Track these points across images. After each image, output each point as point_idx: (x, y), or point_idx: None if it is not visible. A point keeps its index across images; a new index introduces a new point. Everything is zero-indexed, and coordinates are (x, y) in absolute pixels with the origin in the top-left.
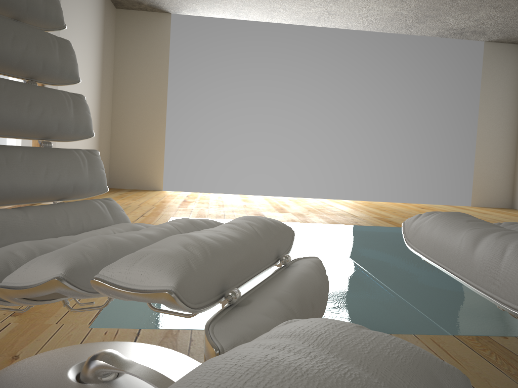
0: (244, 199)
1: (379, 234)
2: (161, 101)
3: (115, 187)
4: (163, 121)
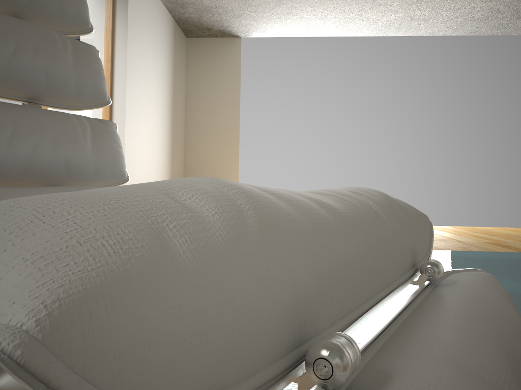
0: None
1: (500, 260)
2: (233, 127)
3: None
4: (236, 148)
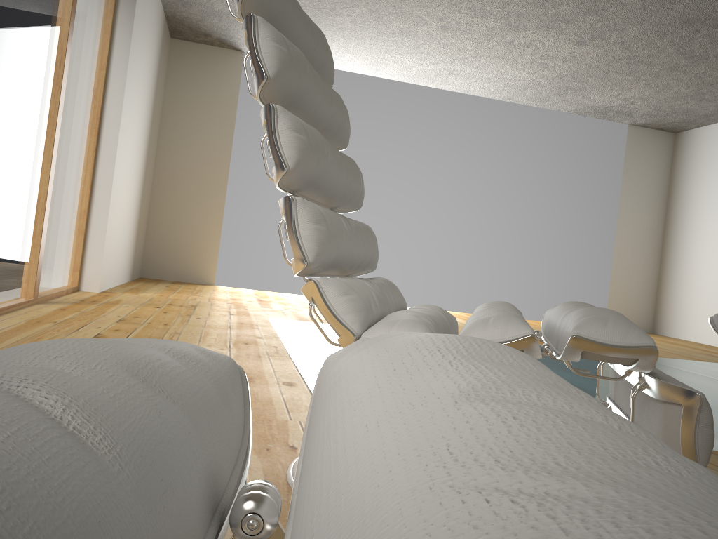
0: None
1: None
2: (221, 165)
3: (150, 277)
4: (223, 192)
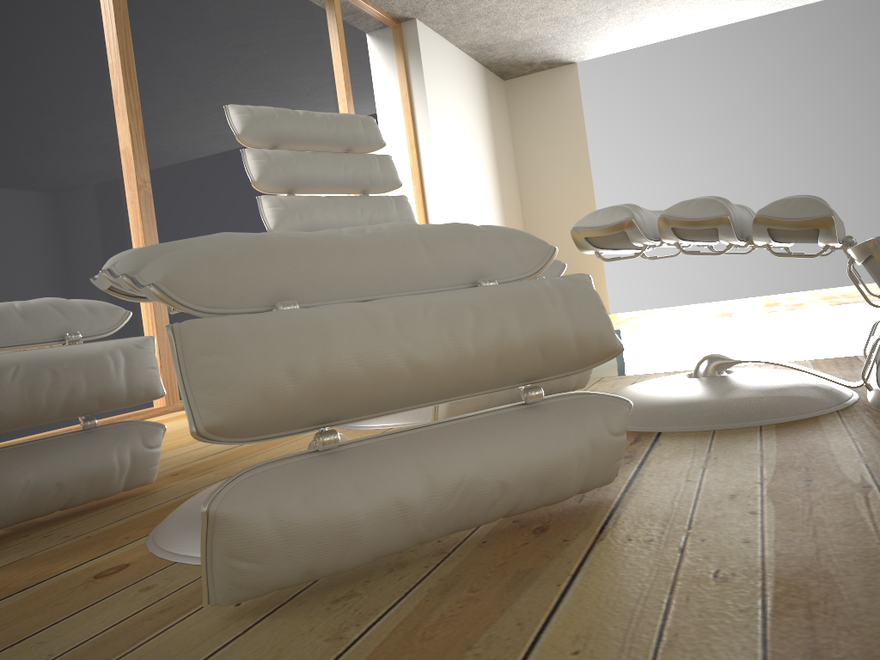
0: (728, 304)
1: None
2: (584, 188)
3: None
4: None
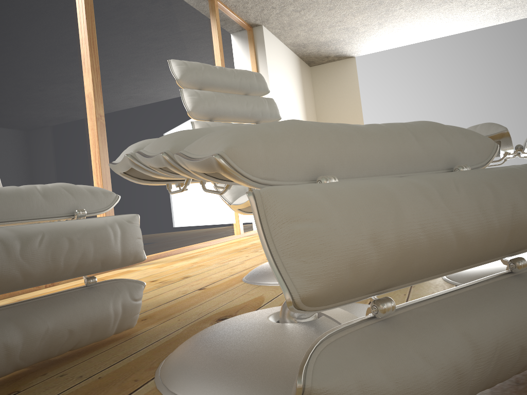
0: None
1: None
2: None
3: None
4: None
